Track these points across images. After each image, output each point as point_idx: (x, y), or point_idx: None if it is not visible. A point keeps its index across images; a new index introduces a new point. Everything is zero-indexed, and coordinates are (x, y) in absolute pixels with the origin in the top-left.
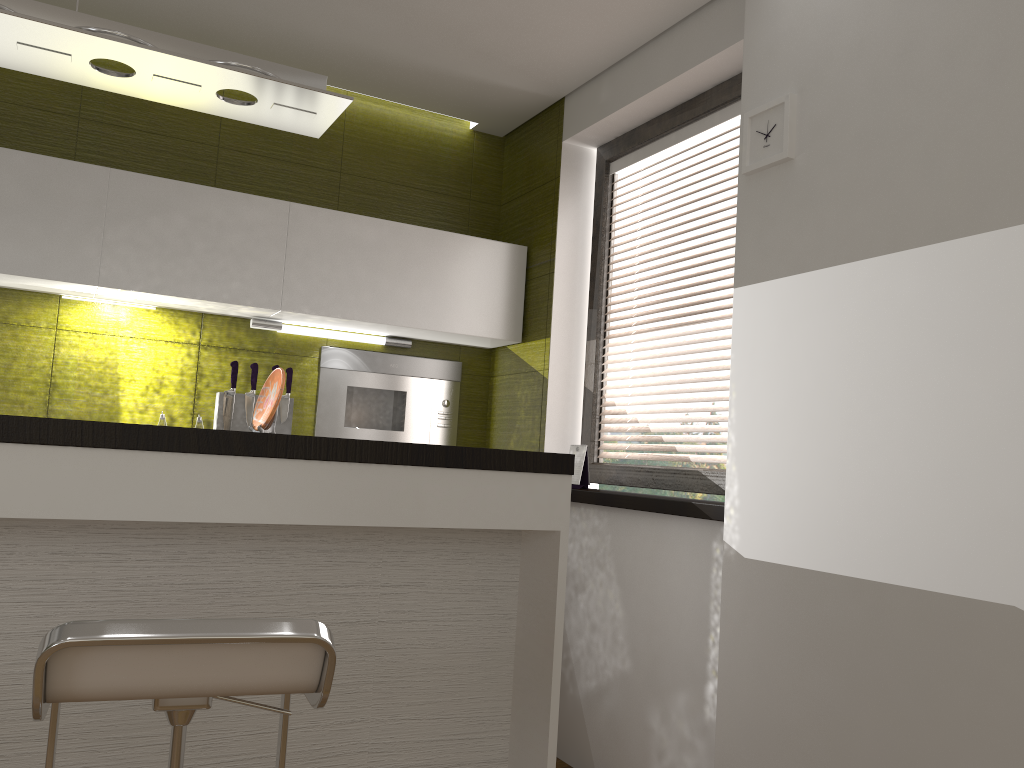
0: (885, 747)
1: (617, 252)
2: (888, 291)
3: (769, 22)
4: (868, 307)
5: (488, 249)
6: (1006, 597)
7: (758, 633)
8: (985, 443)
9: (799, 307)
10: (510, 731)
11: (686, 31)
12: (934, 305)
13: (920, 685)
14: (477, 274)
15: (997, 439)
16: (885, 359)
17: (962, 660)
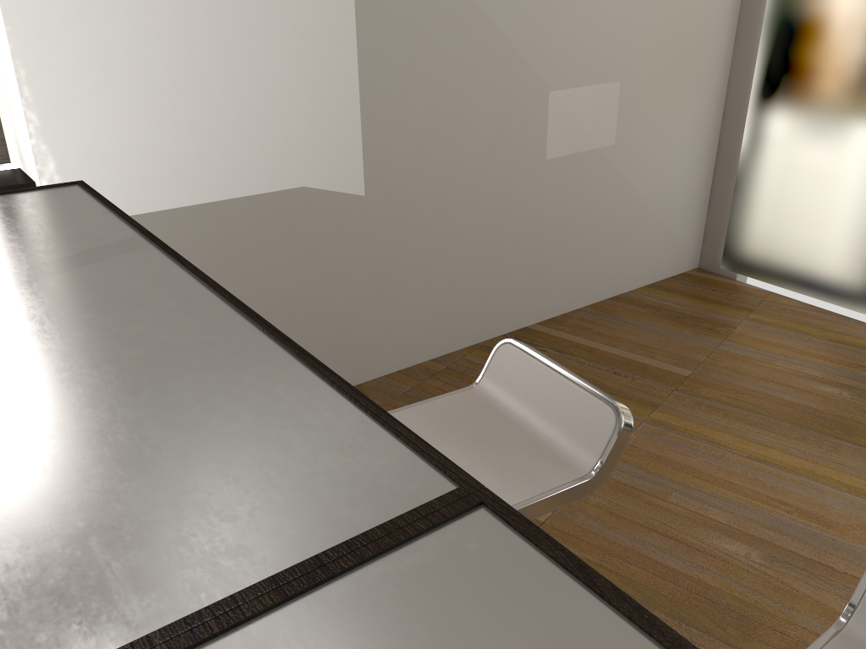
0: (238, 296)
1: None
2: None
3: None
4: None
5: None
6: (299, 183)
7: None
8: (279, 97)
9: None
10: None
11: None
12: None
13: (256, 251)
14: None
15: (286, 94)
16: (200, 39)
17: (279, 226)
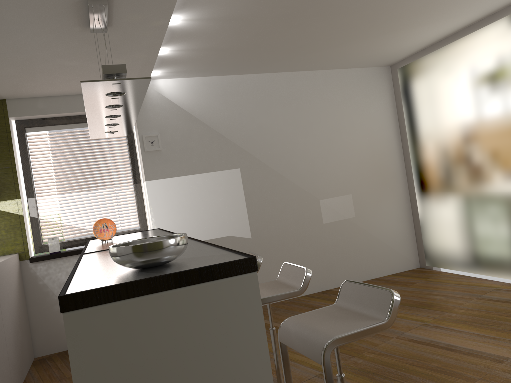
0: None
1: (36, 163)
2: (194, 182)
3: (145, 112)
4: (190, 185)
5: None
6: (228, 234)
7: None
8: (220, 209)
9: (170, 185)
10: None
11: None
12: (205, 185)
13: None
14: None
15: (222, 208)
16: (196, 196)
17: None
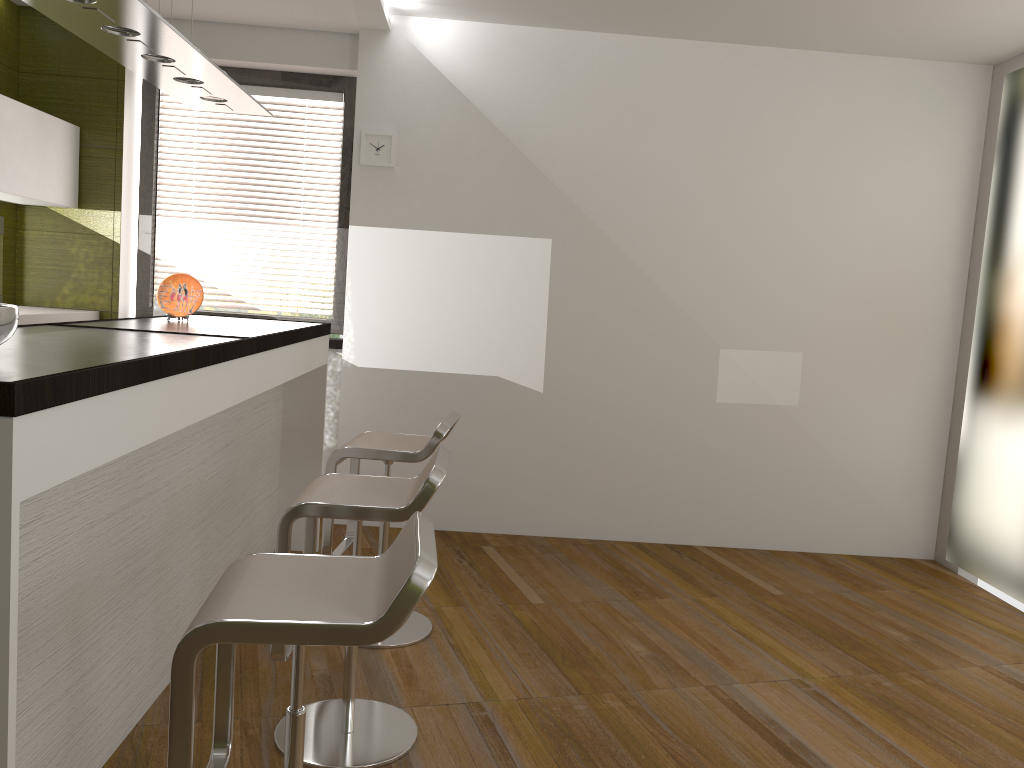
0: None
1: (168, 151)
2: (448, 249)
3: (377, 82)
4: (437, 254)
5: (63, 129)
6: (494, 373)
7: (368, 402)
8: (489, 317)
9: (396, 245)
10: (280, 473)
11: (283, 36)
12: (470, 259)
13: (457, 410)
14: (59, 151)
15: (494, 316)
16: (445, 278)
17: (476, 398)
